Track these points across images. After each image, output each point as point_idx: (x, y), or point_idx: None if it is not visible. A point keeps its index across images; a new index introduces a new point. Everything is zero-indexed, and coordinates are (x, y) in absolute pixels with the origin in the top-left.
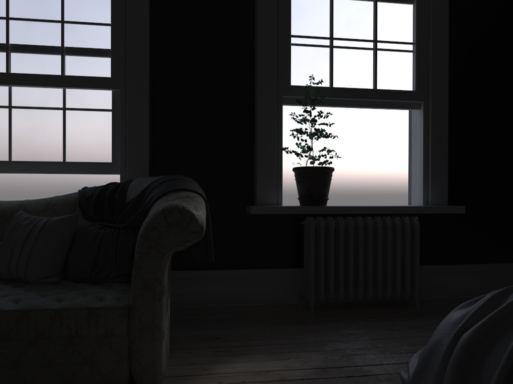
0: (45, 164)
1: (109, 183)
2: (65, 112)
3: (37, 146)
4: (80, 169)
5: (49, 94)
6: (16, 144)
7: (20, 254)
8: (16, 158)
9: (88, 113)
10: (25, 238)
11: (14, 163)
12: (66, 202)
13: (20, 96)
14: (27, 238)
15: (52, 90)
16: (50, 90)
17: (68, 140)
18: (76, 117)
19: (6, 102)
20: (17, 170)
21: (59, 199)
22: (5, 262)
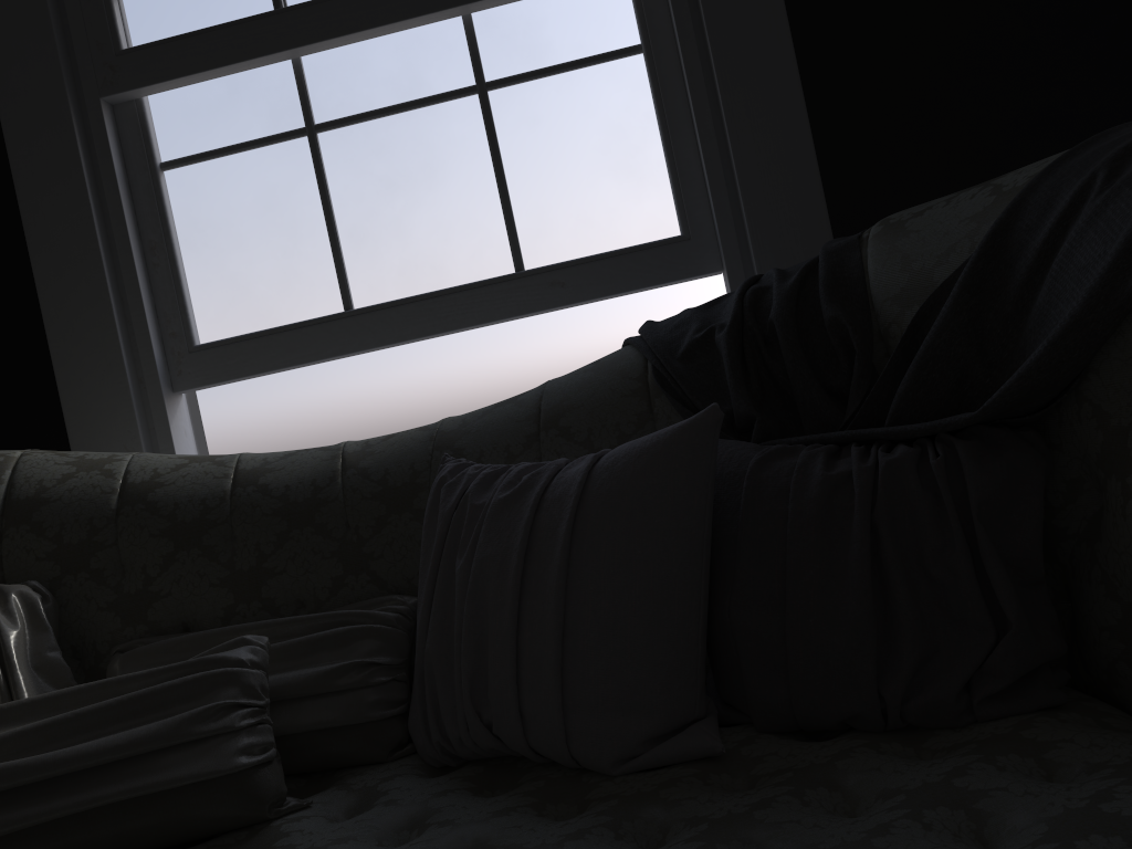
0: (461, 295)
1: (750, 280)
2: (488, 98)
3: (423, 242)
4: (579, 285)
5: (422, 52)
6: (357, 252)
7: (519, 641)
8: (365, 298)
9: (564, 80)
10: (521, 566)
11: (364, 314)
12: (606, 390)
13: (335, 85)
14: (529, 565)
15: (430, 35)
16: (422, 36)
17: (518, 193)
18: (526, 106)
19: (297, 118)
20: (377, 336)
21: (570, 388)
22: (459, 686)
